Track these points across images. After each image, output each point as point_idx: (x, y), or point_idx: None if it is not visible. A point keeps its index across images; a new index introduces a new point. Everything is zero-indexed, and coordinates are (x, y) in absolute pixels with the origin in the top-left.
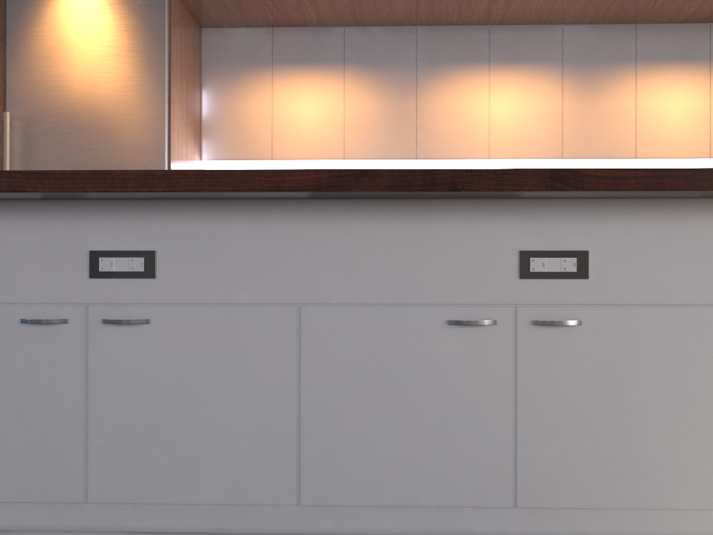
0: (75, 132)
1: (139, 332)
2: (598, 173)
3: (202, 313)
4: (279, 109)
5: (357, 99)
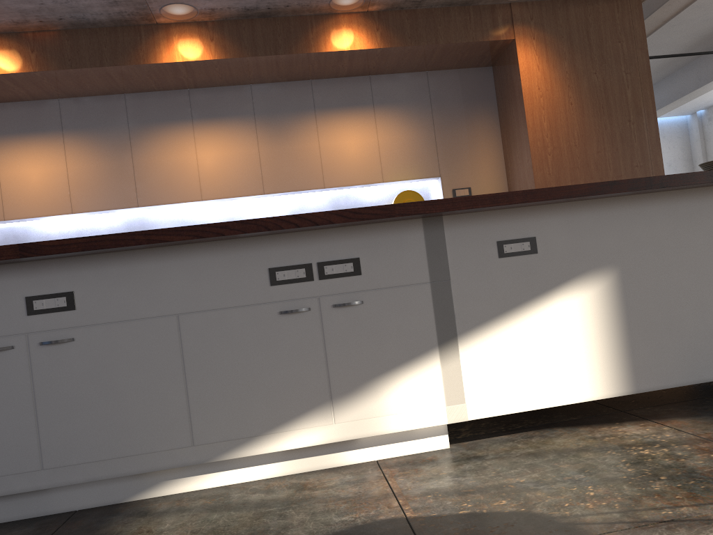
0: None
1: None
2: (51, 243)
3: None
4: (6, 175)
5: (78, 160)
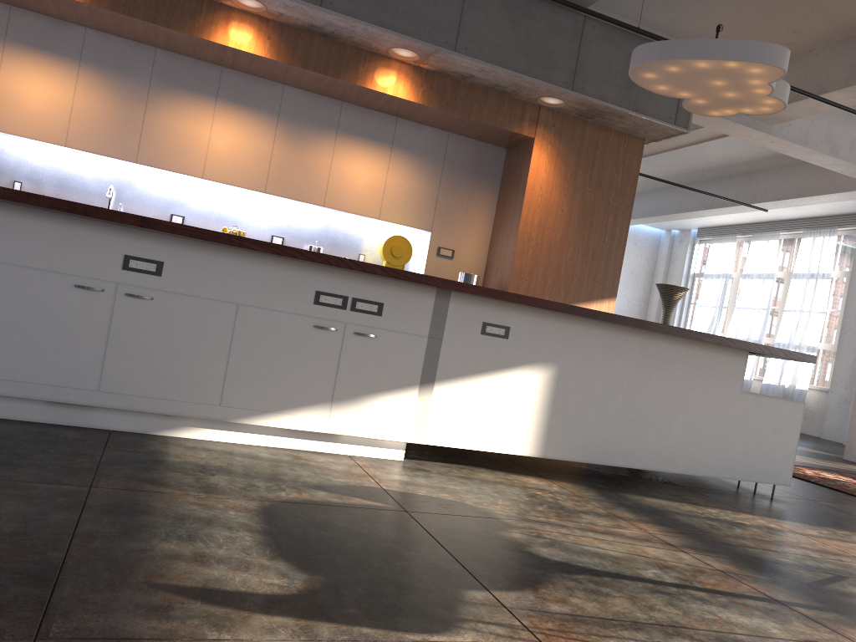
0: None
1: None
2: (167, 223)
3: None
4: (5, 84)
5: (88, 96)
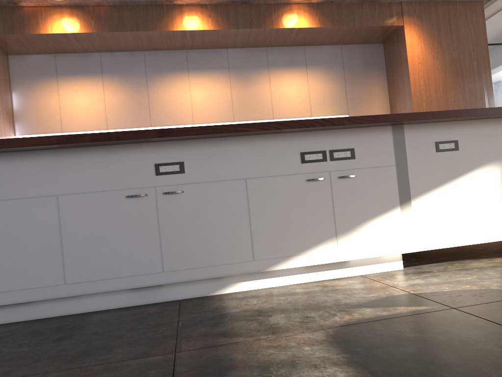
0: None
1: None
2: (178, 129)
3: (10, 203)
4: (64, 102)
5: (112, 94)
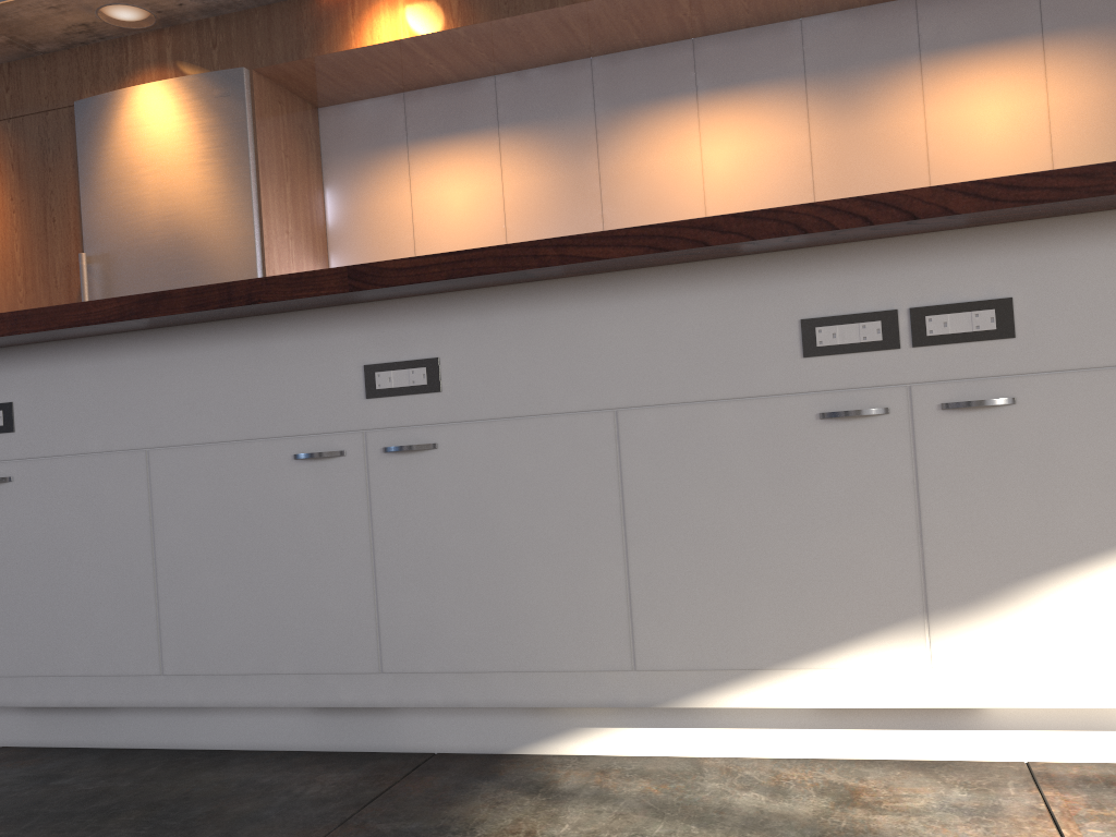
0: (156, 268)
1: (4, 491)
2: (398, 265)
3: (58, 466)
4: (420, 202)
5: (519, 173)
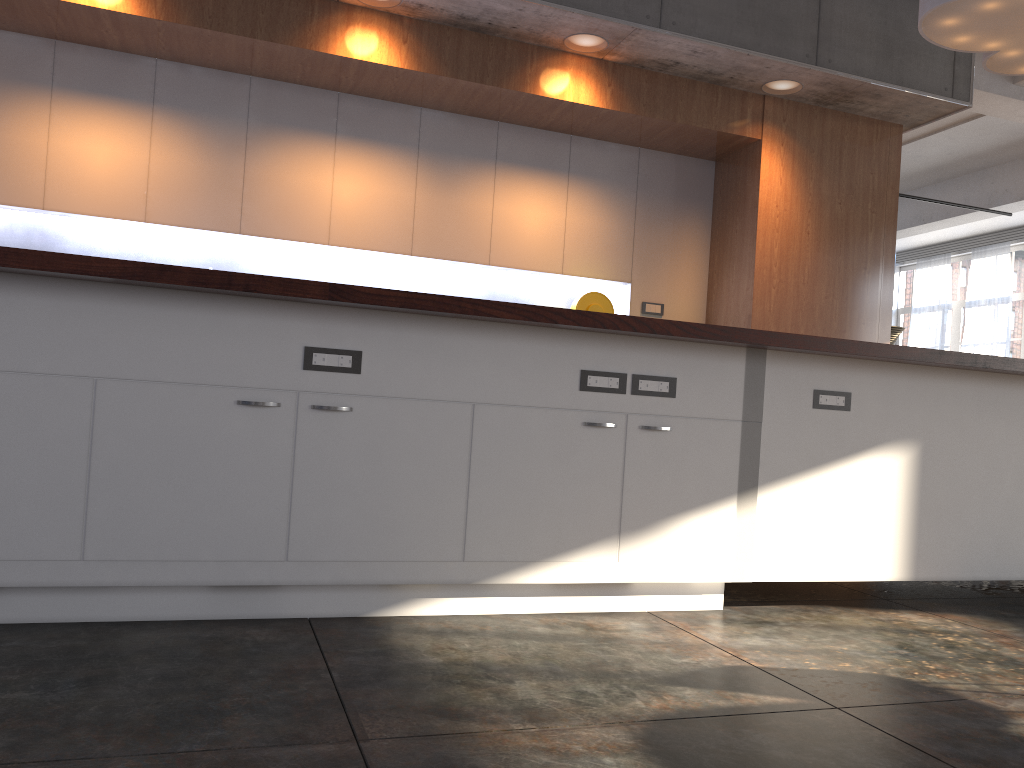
0: None
1: None
2: (367, 290)
3: None
4: (58, 147)
5: (168, 150)
